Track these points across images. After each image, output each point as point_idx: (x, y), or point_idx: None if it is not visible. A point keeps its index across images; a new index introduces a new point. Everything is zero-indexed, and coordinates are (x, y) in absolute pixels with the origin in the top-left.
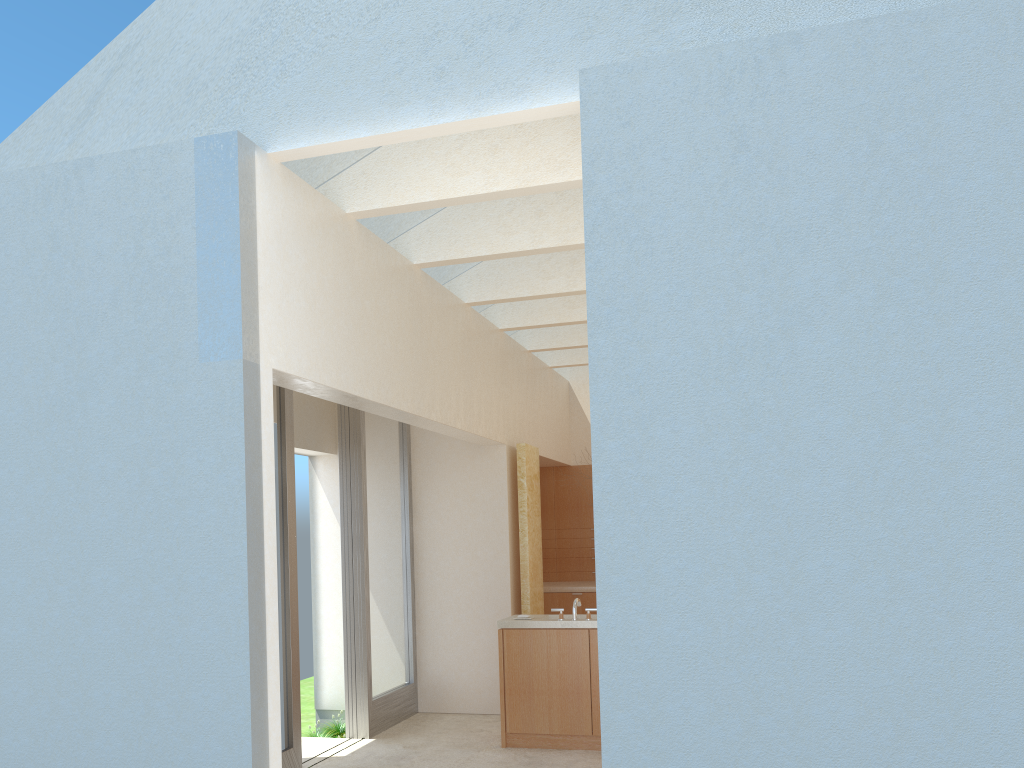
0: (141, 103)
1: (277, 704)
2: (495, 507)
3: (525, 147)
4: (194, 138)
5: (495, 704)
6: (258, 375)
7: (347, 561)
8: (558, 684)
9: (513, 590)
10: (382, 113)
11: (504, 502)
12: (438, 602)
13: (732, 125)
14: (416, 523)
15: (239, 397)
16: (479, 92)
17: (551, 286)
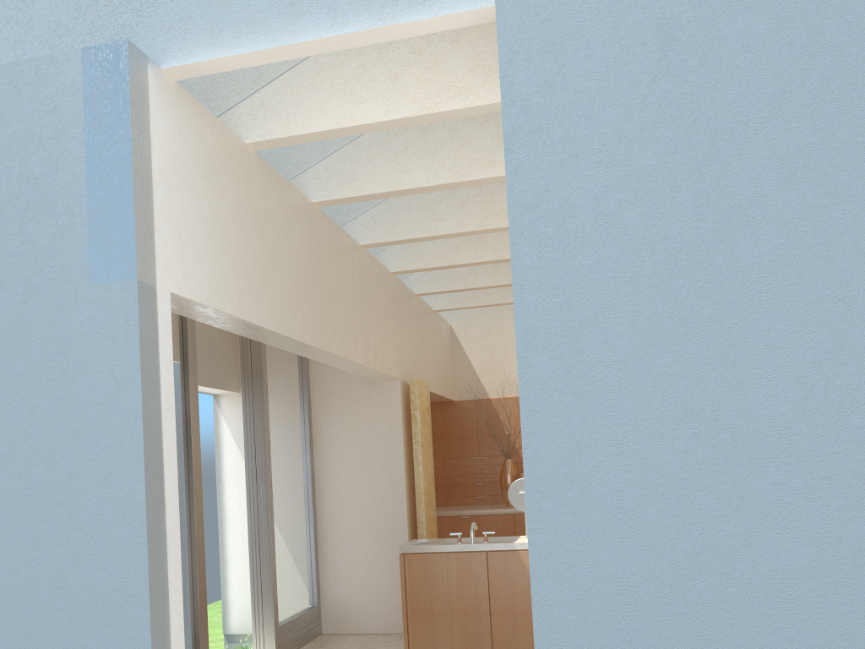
0: (27, 21)
1: (181, 647)
2: (391, 438)
3: (425, 74)
4: (81, 48)
5: (395, 624)
6: (155, 298)
7: (252, 493)
8: (458, 605)
9: (409, 516)
10: (282, 24)
11: (399, 434)
12: (339, 529)
13: (659, 18)
14: (316, 455)
15: (134, 320)
16: (384, 0)
17: (442, 227)
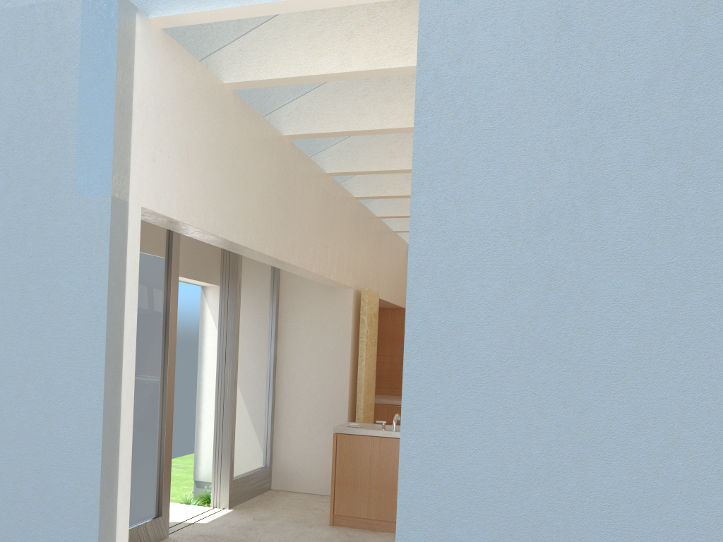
0: None
1: (127, 493)
2: (341, 336)
3: (376, 35)
4: None
5: (330, 488)
6: (126, 211)
7: (221, 370)
8: (377, 480)
9: (350, 402)
10: None
11: (348, 333)
12: (292, 406)
13: (558, 6)
14: (279, 344)
15: (106, 228)
16: None
17: (396, 164)
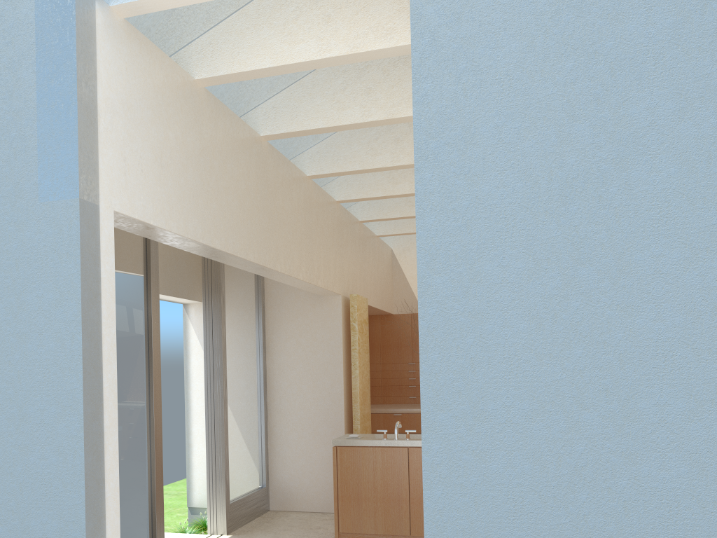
0: None
1: (116, 529)
2: (332, 346)
3: (355, 16)
4: None
5: (331, 504)
6: (97, 215)
7: (209, 389)
8: (382, 493)
9: (346, 413)
10: None
11: (339, 342)
12: (286, 422)
13: None
14: (268, 358)
15: (76, 235)
16: None
17: (378, 161)
